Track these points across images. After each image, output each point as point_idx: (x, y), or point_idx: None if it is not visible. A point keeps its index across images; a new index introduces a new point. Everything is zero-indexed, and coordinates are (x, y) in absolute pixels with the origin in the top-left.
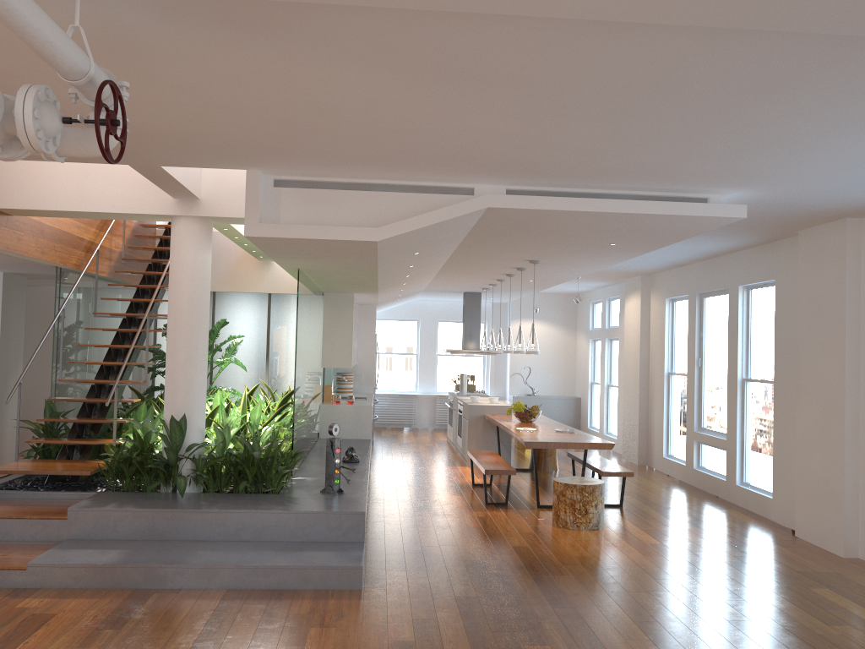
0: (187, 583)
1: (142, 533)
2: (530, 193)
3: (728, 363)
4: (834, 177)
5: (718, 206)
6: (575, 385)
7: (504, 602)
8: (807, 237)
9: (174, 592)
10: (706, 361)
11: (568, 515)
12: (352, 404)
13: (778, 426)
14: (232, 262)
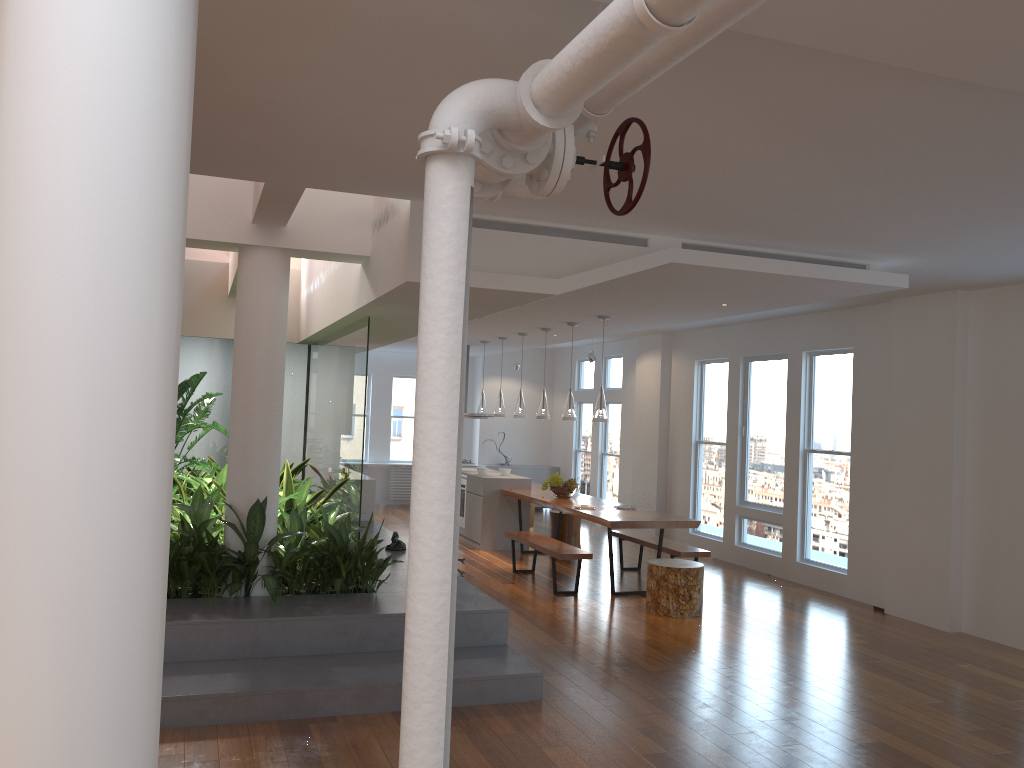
0: (341, 708)
1: (242, 650)
2: (703, 249)
3: (786, 433)
4: (1008, 253)
5: (884, 275)
6: (551, 453)
7: (704, 702)
8: (904, 307)
9: (332, 721)
10: (751, 430)
11: (671, 602)
12: None
13: (856, 499)
14: (191, 298)
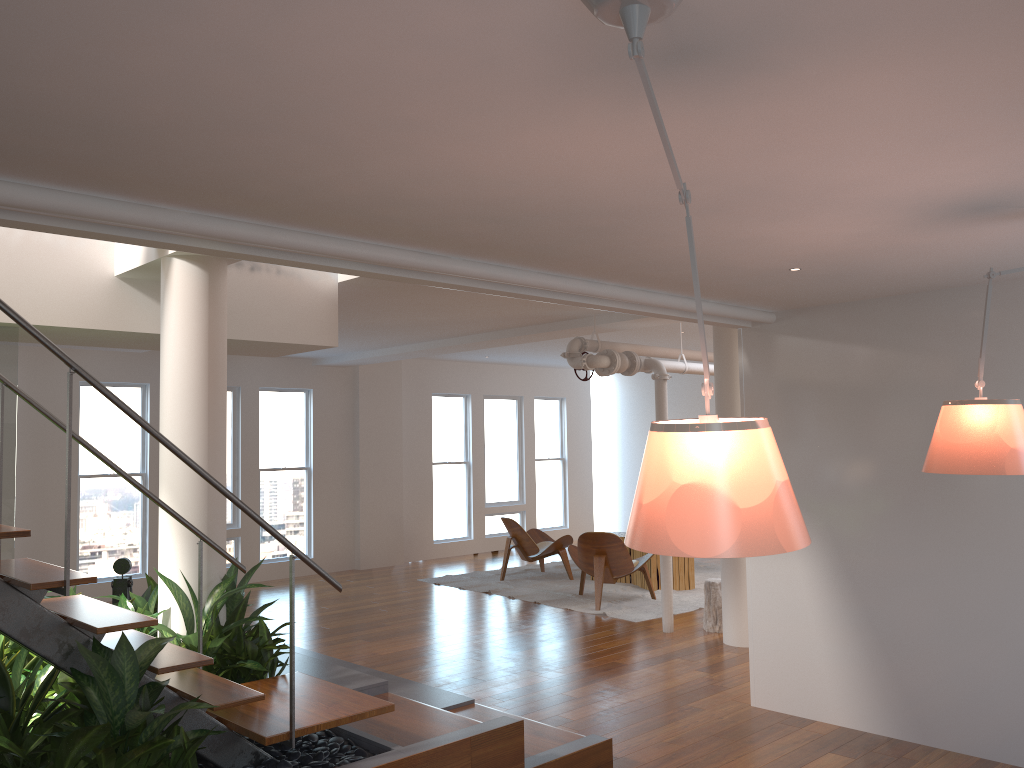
0: None
1: None
2: None
3: None
4: None
5: None
6: None
7: None
8: None
9: None
10: None
11: None
12: None
13: None
14: None
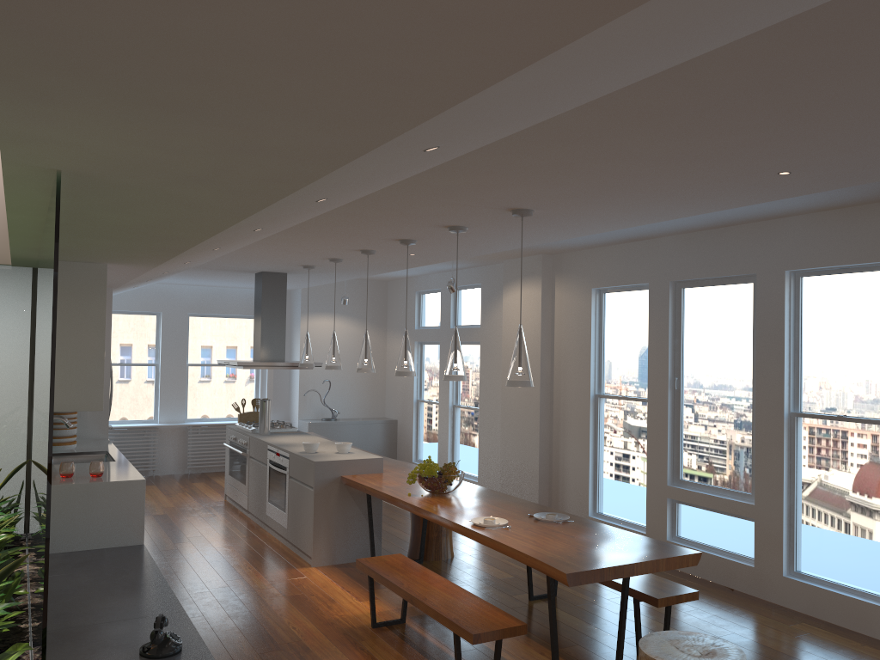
0: None
1: None
2: None
3: (758, 389)
4: None
5: None
6: (385, 403)
7: None
8: None
9: None
10: (688, 381)
11: None
12: (102, 479)
13: None
14: None
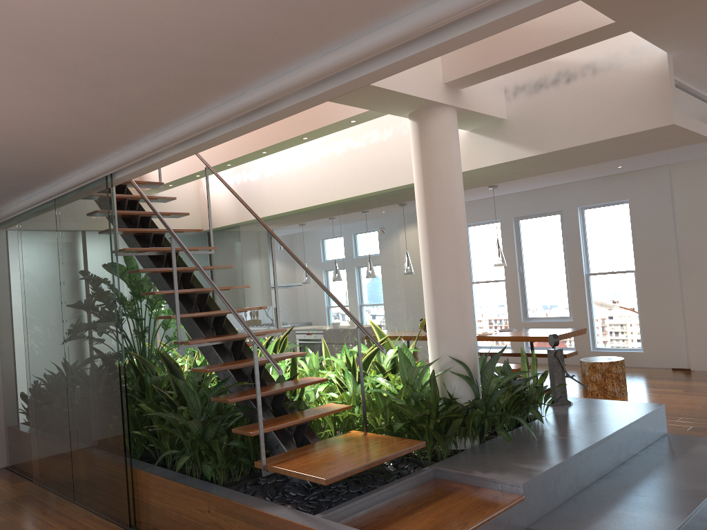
0: None
1: (571, 488)
2: None
3: (569, 265)
4: None
5: None
6: None
7: None
8: (682, 167)
9: None
10: (527, 267)
11: (616, 387)
12: None
13: (645, 300)
14: None
